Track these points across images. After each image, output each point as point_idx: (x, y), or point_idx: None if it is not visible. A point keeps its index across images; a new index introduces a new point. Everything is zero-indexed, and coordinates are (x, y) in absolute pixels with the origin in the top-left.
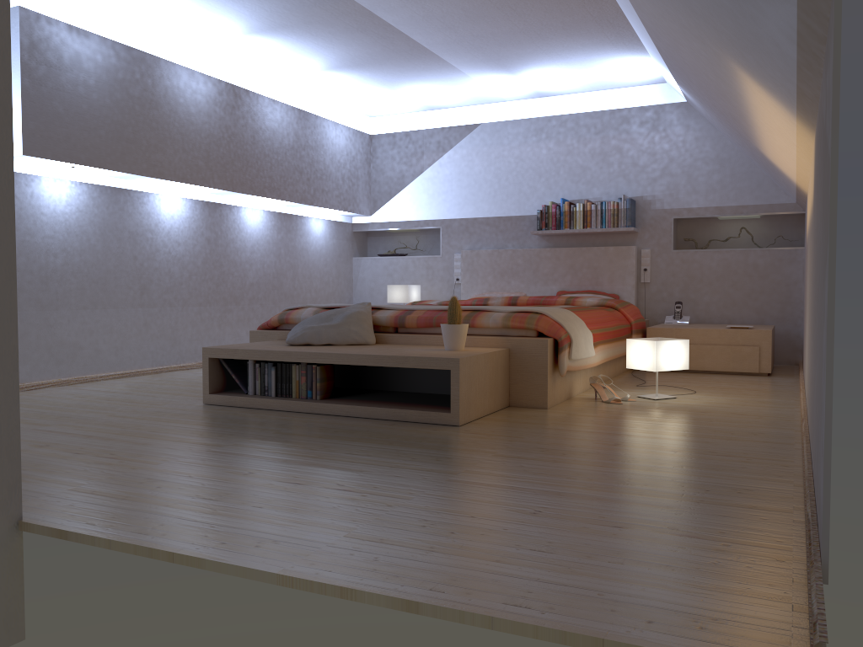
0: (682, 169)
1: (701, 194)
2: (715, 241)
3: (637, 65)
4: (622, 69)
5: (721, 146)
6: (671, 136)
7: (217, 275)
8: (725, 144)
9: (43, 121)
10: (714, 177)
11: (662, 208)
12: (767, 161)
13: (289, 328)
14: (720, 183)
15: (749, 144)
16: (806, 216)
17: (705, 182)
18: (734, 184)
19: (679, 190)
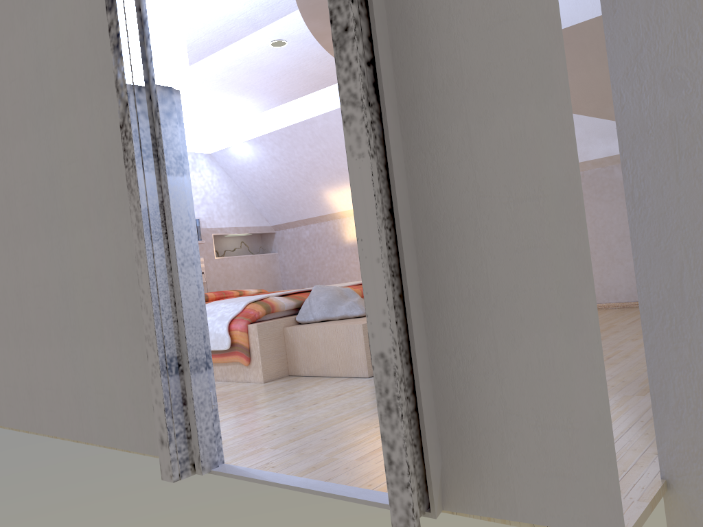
0: (213, 200)
1: (226, 218)
2: (221, 251)
3: (220, 123)
4: (207, 123)
5: (232, 187)
6: (204, 176)
7: None
8: (234, 186)
9: None
10: (231, 207)
11: (206, 227)
12: (312, 198)
13: (266, 318)
14: (235, 211)
15: (306, 187)
16: (339, 230)
17: (227, 210)
18: (242, 213)
19: (214, 215)
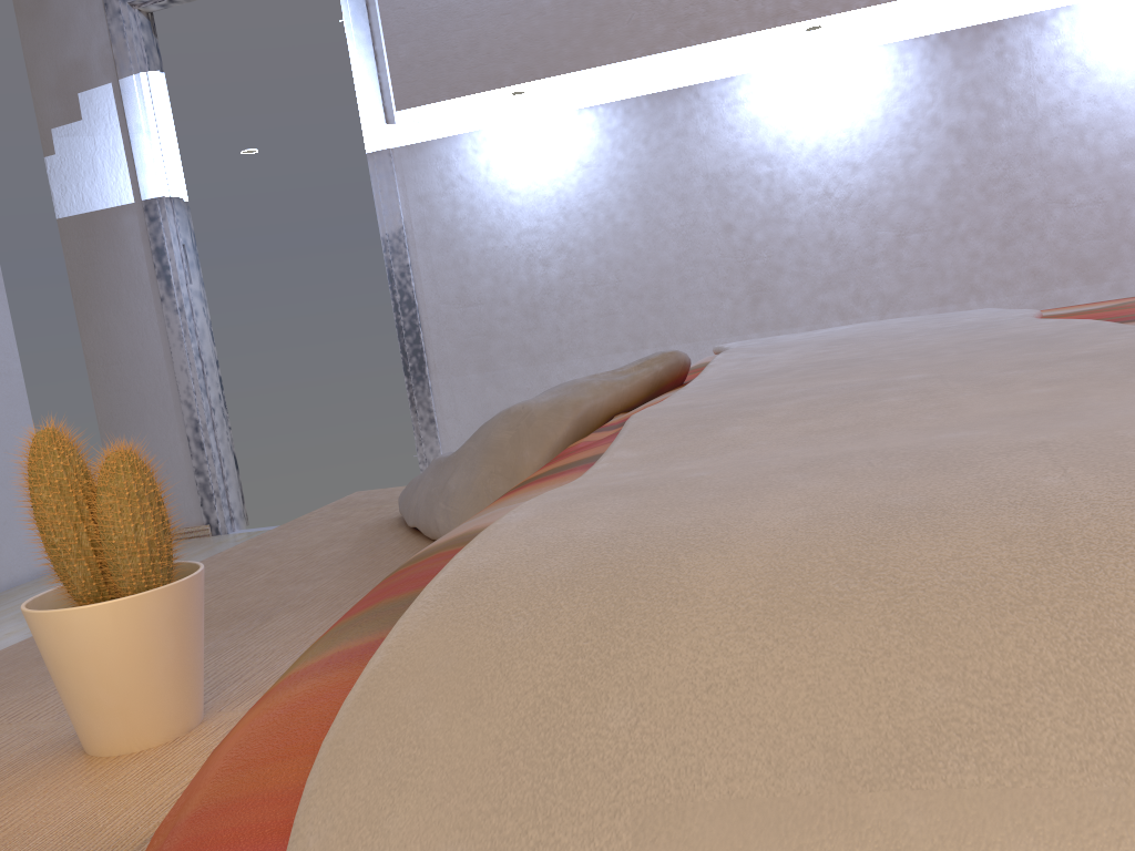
0: None
1: None
2: None
3: None
4: None
5: None
6: None
7: (1002, 215)
8: None
9: (423, 35)
10: None
11: None
12: None
13: None
14: None
15: None
16: None
17: None
18: None
19: None
